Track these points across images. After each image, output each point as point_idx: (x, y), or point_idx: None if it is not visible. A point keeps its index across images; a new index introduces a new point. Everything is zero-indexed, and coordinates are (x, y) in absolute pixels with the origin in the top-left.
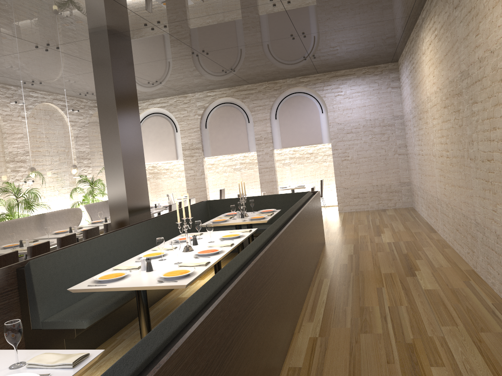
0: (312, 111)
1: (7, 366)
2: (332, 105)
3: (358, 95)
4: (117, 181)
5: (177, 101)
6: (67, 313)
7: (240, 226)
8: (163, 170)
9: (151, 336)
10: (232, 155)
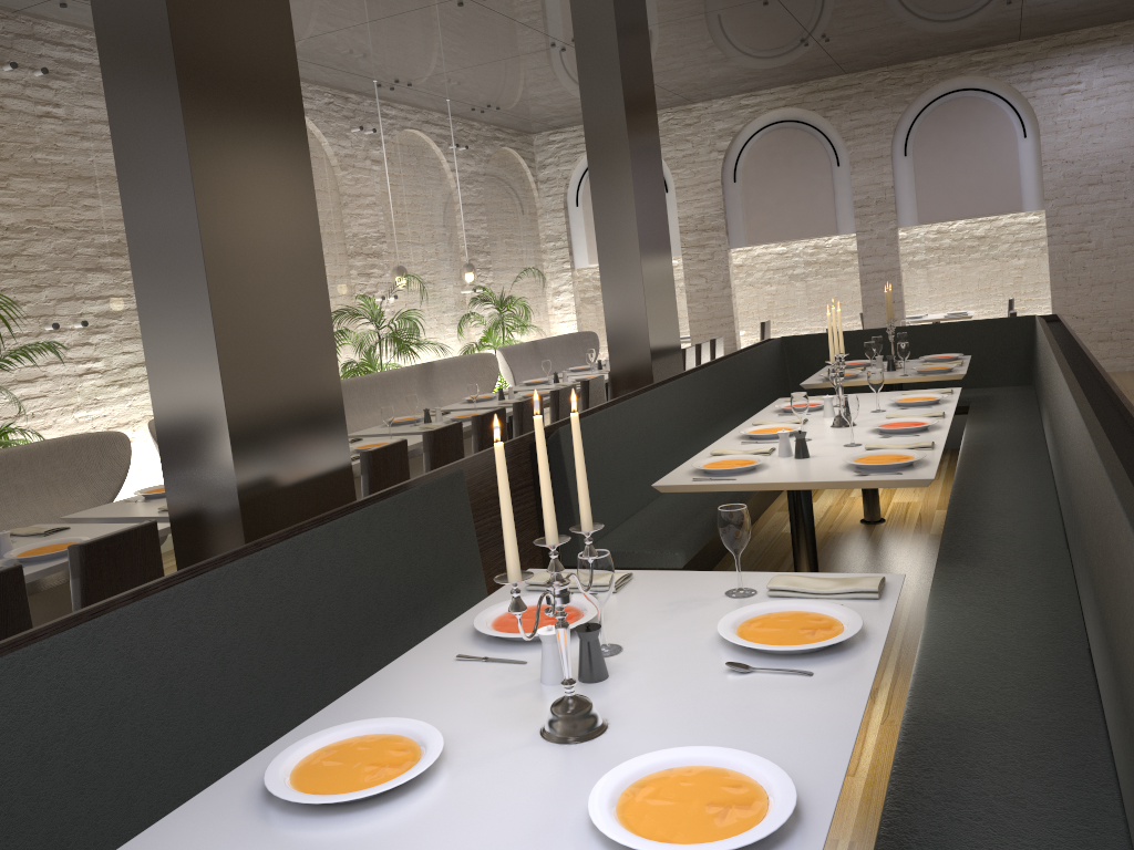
0: (998, 134)
1: (720, 594)
2: (1051, 117)
3: (1122, 89)
4: (627, 286)
5: (669, 122)
6: (626, 540)
7: (891, 388)
8: None
9: None
10: (786, 246)
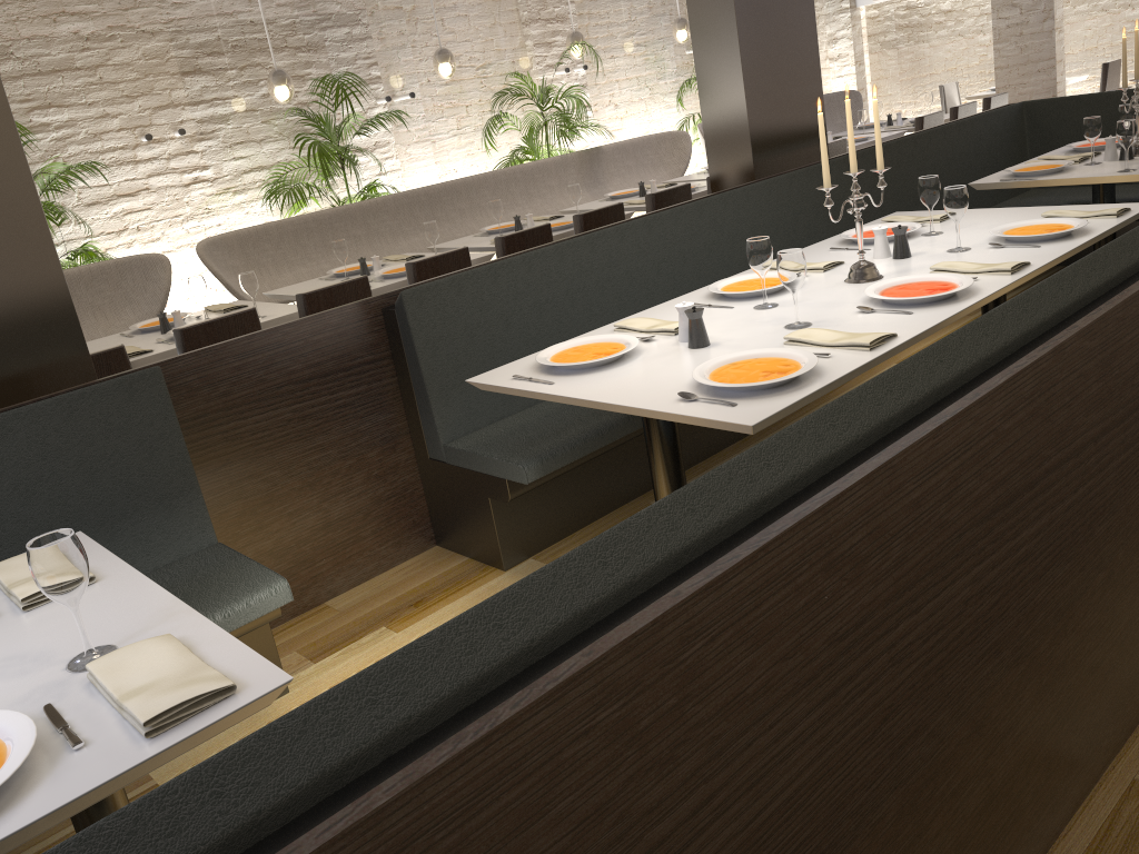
0: None
1: (75, 654)
2: None
3: None
4: (722, 57)
5: None
6: (507, 431)
7: (1112, 189)
8: (936, 16)
9: (92, 847)
10: None
